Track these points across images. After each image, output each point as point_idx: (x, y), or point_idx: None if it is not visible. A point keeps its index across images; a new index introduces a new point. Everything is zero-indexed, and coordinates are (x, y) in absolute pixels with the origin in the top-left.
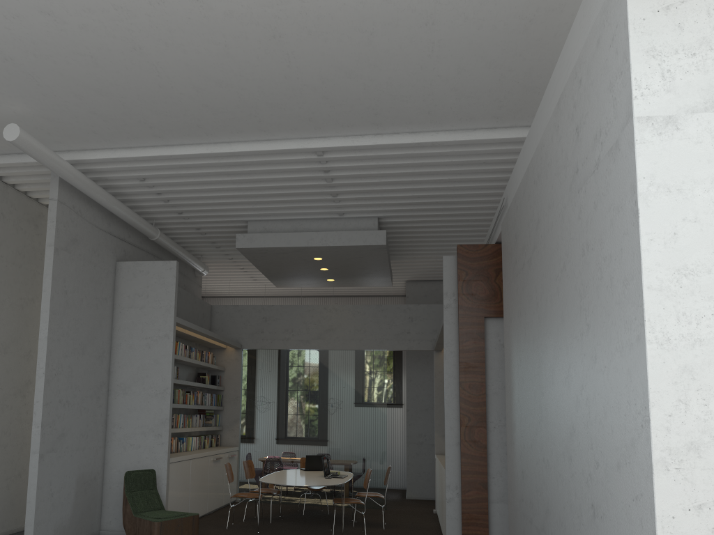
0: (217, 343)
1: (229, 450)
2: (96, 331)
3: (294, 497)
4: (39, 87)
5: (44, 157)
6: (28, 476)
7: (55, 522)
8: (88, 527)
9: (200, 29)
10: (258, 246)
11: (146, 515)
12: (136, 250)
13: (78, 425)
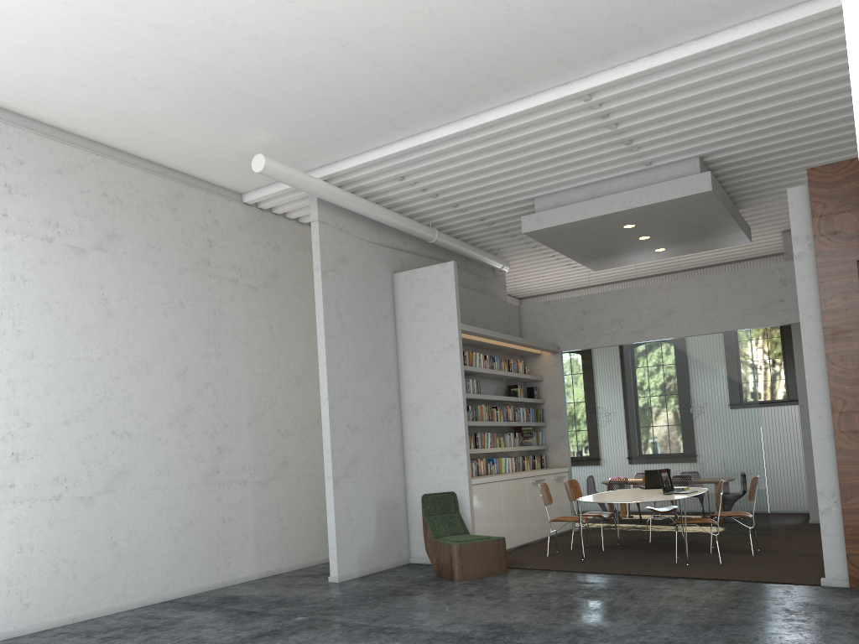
0: (528, 348)
1: (554, 471)
2: (379, 351)
3: (643, 523)
4: (272, 111)
5: (294, 179)
6: (326, 501)
7: (358, 547)
8: (395, 554)
9: (397, 4)
10: (547, 226)
11: (446, 539)
12: (415, 257)
13: (371, 449)
